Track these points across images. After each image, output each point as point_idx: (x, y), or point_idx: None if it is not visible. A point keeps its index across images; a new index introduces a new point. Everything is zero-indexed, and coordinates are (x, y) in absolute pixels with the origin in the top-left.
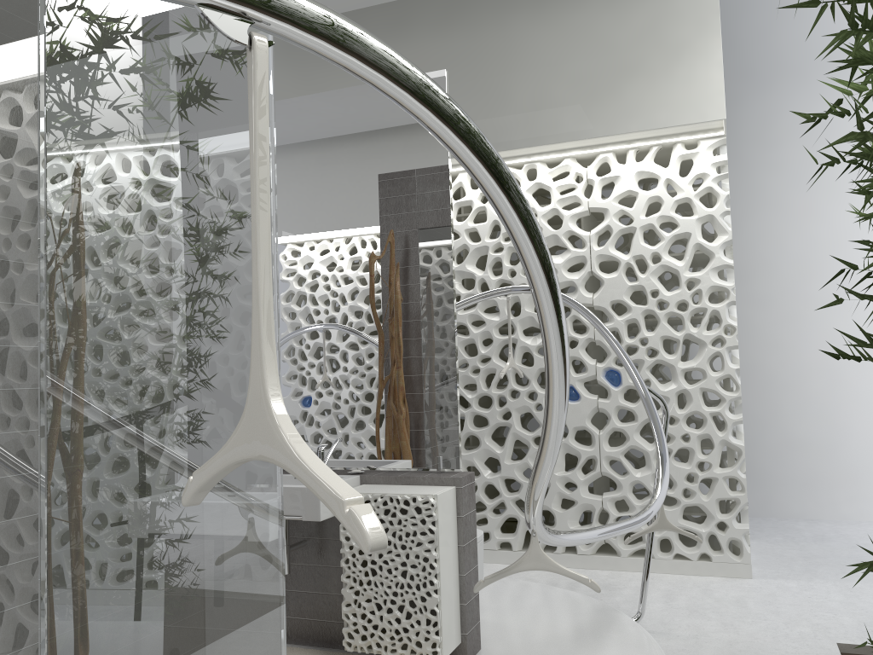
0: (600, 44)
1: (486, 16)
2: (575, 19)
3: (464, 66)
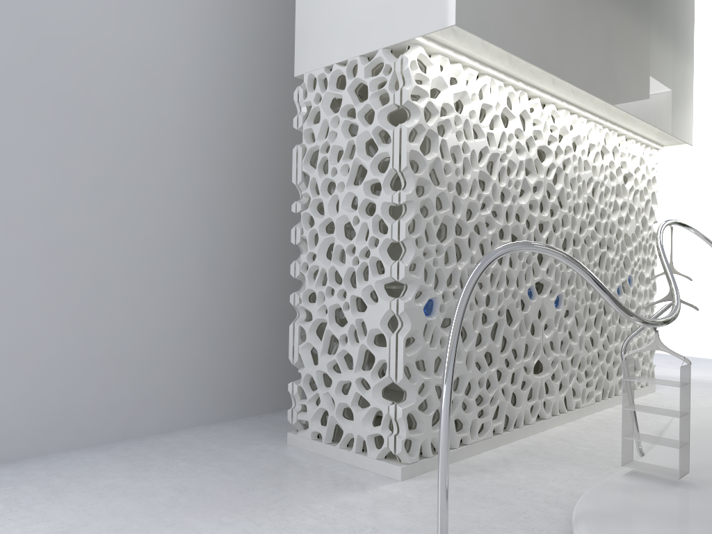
0: (671, 78)
1: (646, 23)
2: (667, 54)
3: (639, 52)
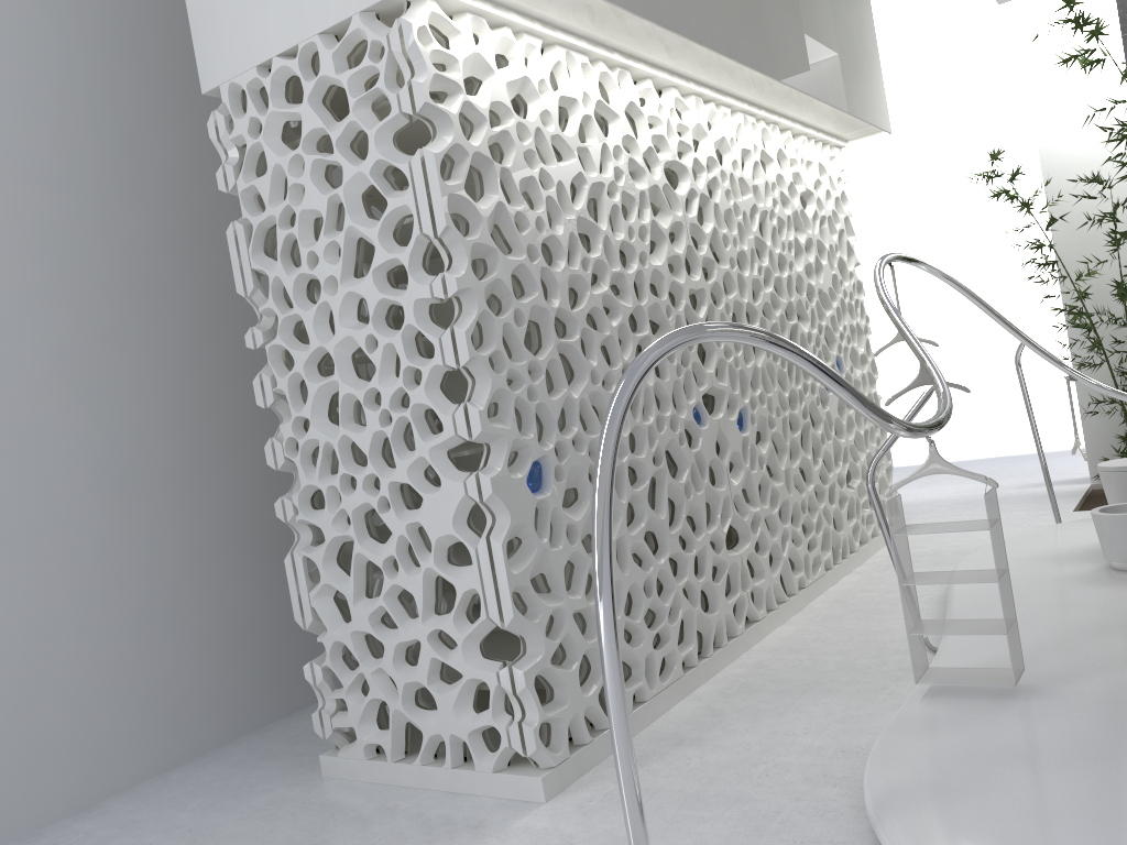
0: (845, 26)
1: None
2: None
3: None
